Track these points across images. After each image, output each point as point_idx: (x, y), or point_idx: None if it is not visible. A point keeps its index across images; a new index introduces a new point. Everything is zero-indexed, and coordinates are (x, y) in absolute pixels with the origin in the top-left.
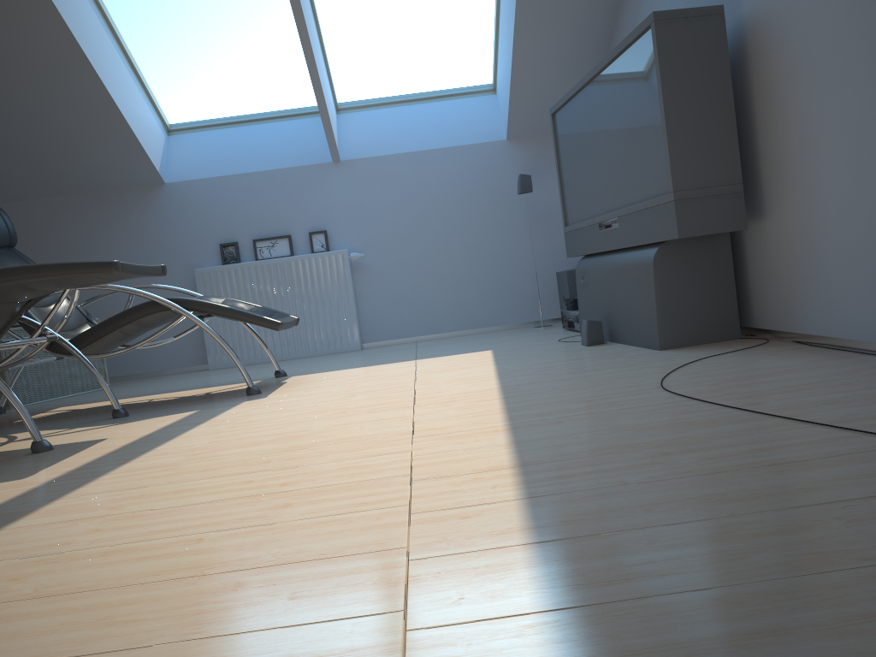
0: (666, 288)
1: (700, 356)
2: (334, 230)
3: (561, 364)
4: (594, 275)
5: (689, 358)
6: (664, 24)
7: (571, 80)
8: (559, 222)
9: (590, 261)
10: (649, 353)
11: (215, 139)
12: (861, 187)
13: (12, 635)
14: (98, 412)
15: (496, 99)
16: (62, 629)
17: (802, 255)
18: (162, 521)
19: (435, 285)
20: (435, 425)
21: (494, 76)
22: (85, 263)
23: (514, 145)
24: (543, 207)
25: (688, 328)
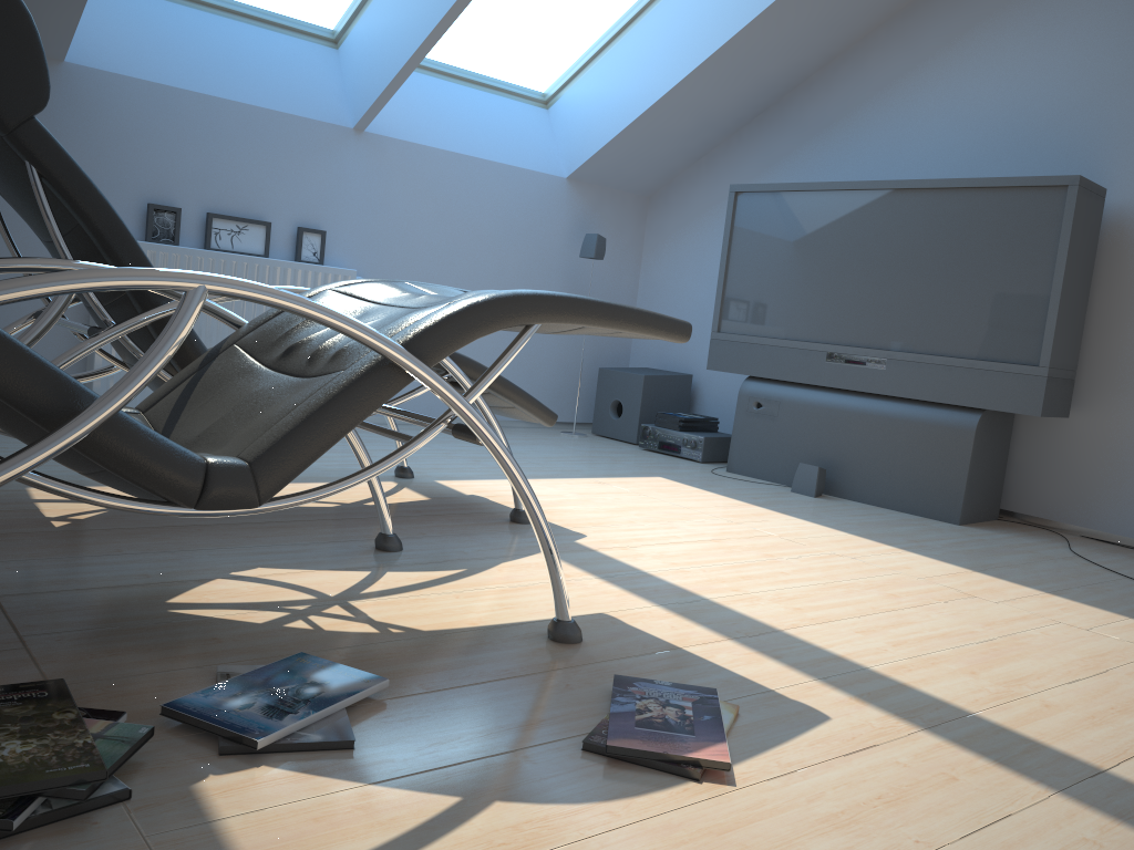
0: (976, 459)
1: (1050, 545)
2: (332, 233)
3: (898, 530)
4: (797, 409)
5: (1047, 547)
6: (1081, 191)
7: (686, 141)
8: None
9: (784, 389)
10: (963, 529)
11: (152, 13)
12: None
13: None
14: (256, 525)
15: (549, 117)
16: None
17: (1133, 459)
18: None
19: None
20: None
21: (560, 88)
22: (663, 317)
23: (572, 189)
24: (584, 278)
25: (977, 503)
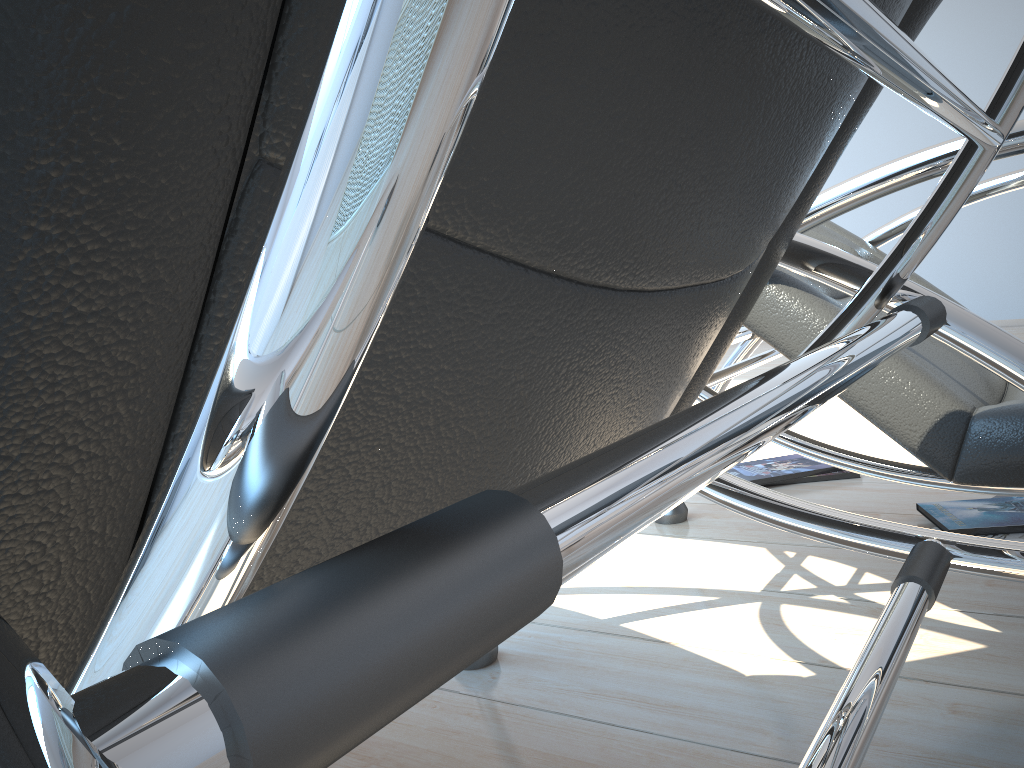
0: None
1: None
2: None
3: None
4: None
5: None
6: None
7: None
8: None
9: None
10: None
11: None
12: None
13: None
14: None
15: None
16: None
17: None
18: None
19: None
20: None
21: None
22: None
23: None
24: None
25: None
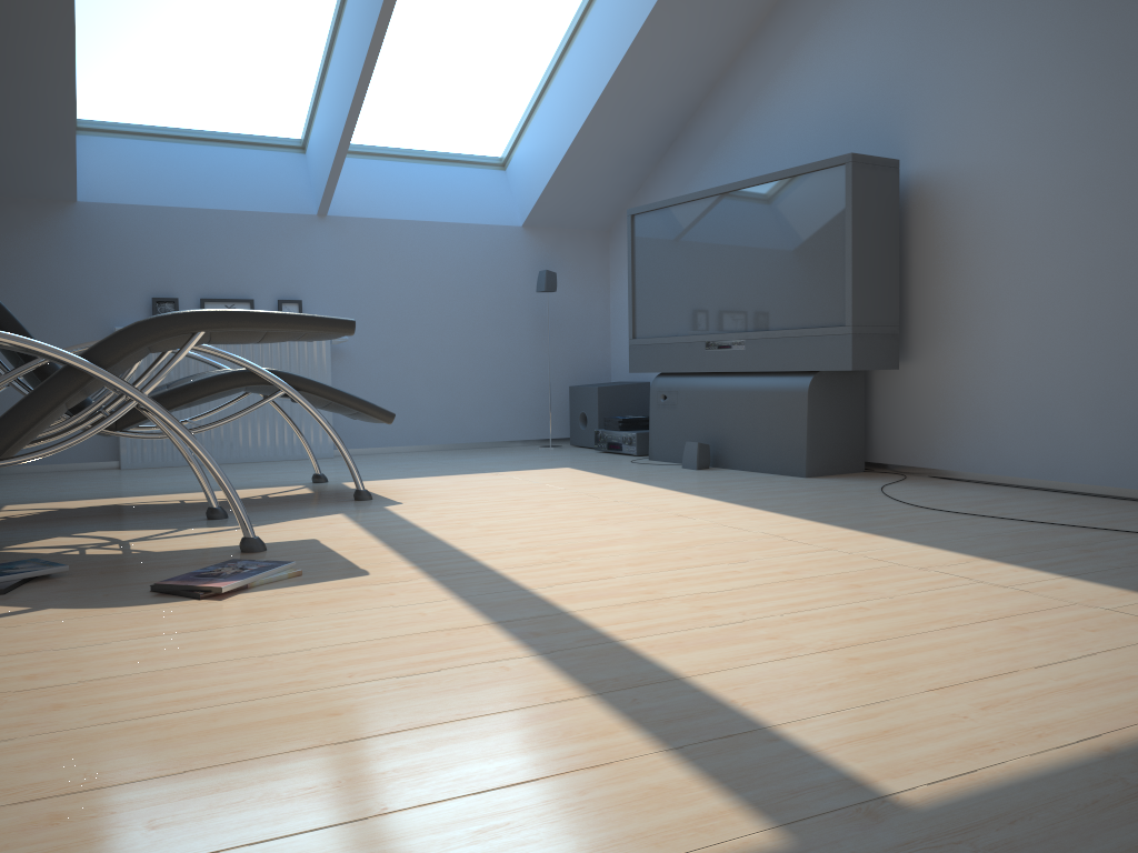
0: (816, 417)
1: (870, 484)
2: (309, 301)
3: (725, 484)
4: (690, 396)
5: (864, 485)
6: (858, 166)
7: (616, 177)
8: (567, 330)
9: (681, 380)
10: (803, 480)
11: (147, 153)
12: (1045, 348)
13: (931, 662)
14: (139, 513)
15: (506, 177)
16: (963, 656)
17: (956, 399)
18: (760, 599)
19: (426, 385)
20: (778, 531)
21: (510, 150)
22: (322, 317)
23: (529, 235)
24: (553, 310)
25: (828, 457)
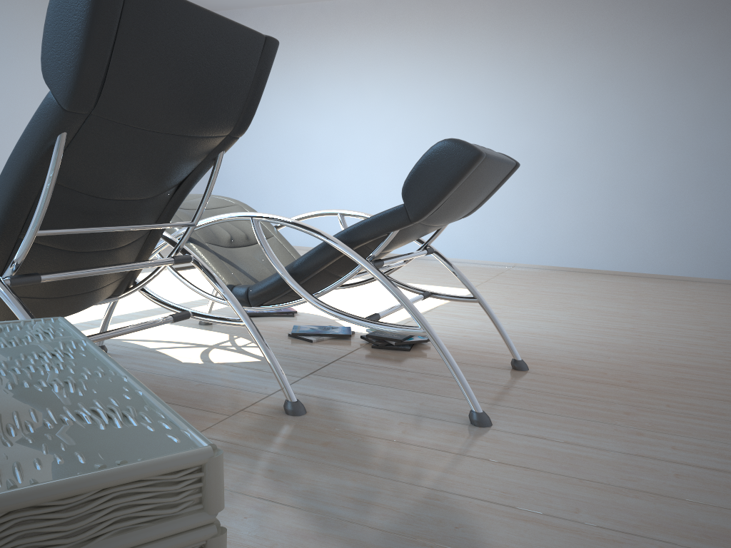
0: None
1: None
2: None
3: None
4: None
5: None
6: None
7: None
8: None
9: None
10: None
11: None
12: None
13: None
14: None
15: None
16: None
17: None
18: None
19: None
20: None
21: None
22: None
23: None
24: None
25: None
